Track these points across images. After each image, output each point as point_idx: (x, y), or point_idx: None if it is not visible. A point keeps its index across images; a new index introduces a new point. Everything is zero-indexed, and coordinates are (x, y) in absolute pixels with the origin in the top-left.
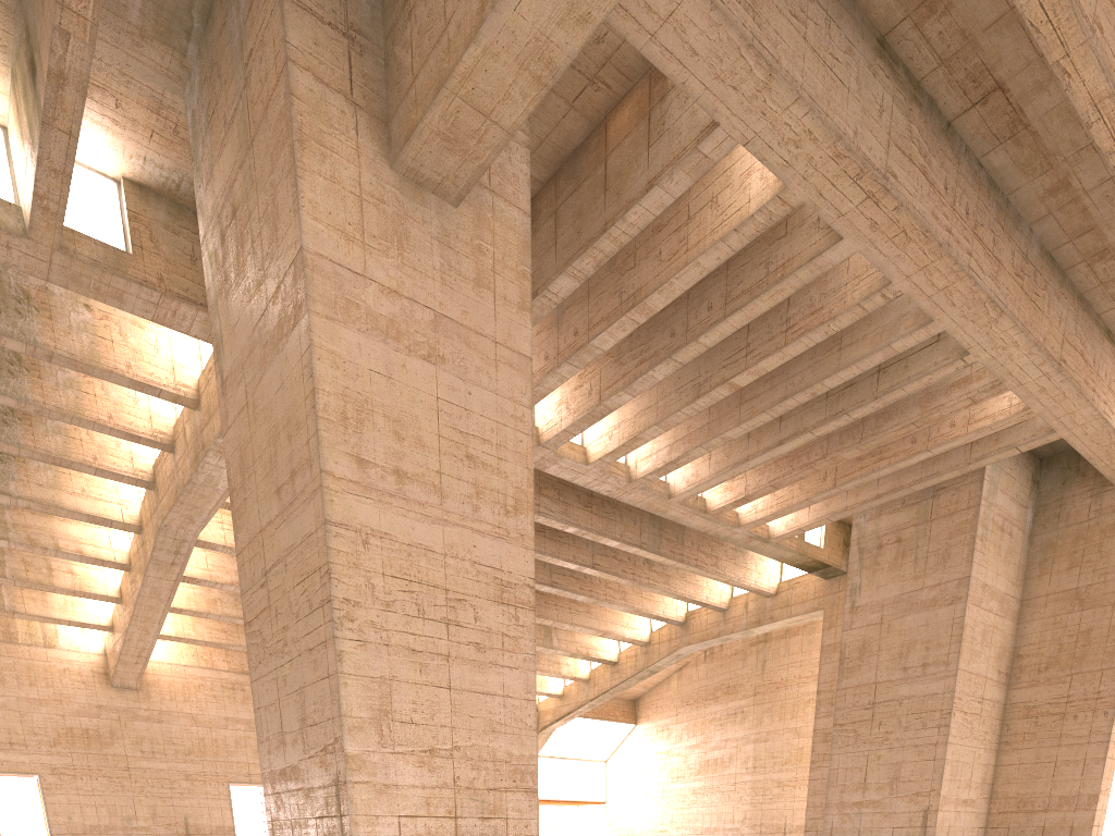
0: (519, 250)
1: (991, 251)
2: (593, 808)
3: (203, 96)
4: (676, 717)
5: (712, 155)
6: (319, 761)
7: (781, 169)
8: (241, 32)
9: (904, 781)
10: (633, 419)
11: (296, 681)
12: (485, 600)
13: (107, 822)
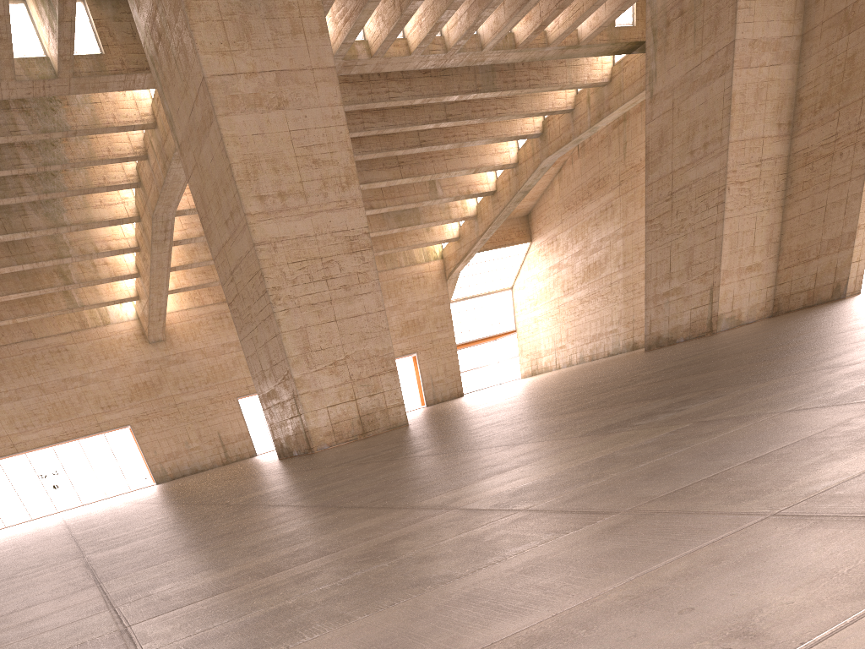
0: None
1: None
2: (508, 339)
3: None
4: (561, 226)
5: None
6: (283, 385)
7: None
8: None
9: (696, 264)
10: (432, 6)
11: (262, 339)
12: (343, 255)
13: (176, 449)
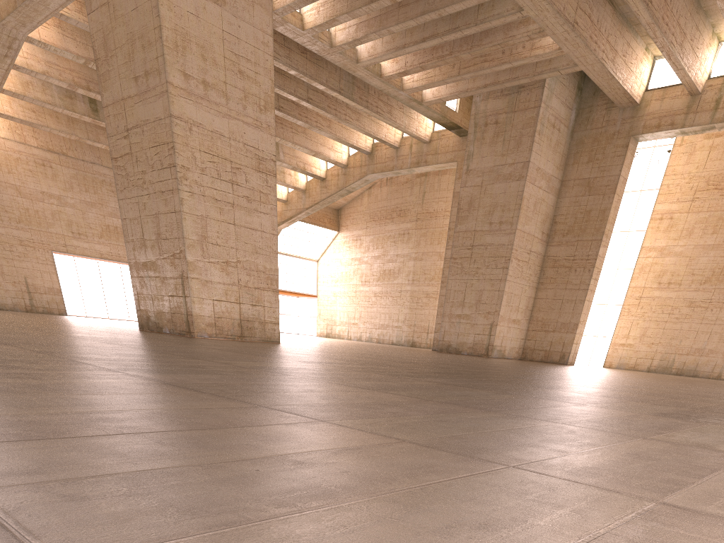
0: None
1: None
2: (309, 300)
3: None
4: (366, 231)
5: None
6: (170, 262)
7: None
8: None
9: (483, 303)
10: (332, 3)
11: (153, 209)
12: (250, 169)
13: None
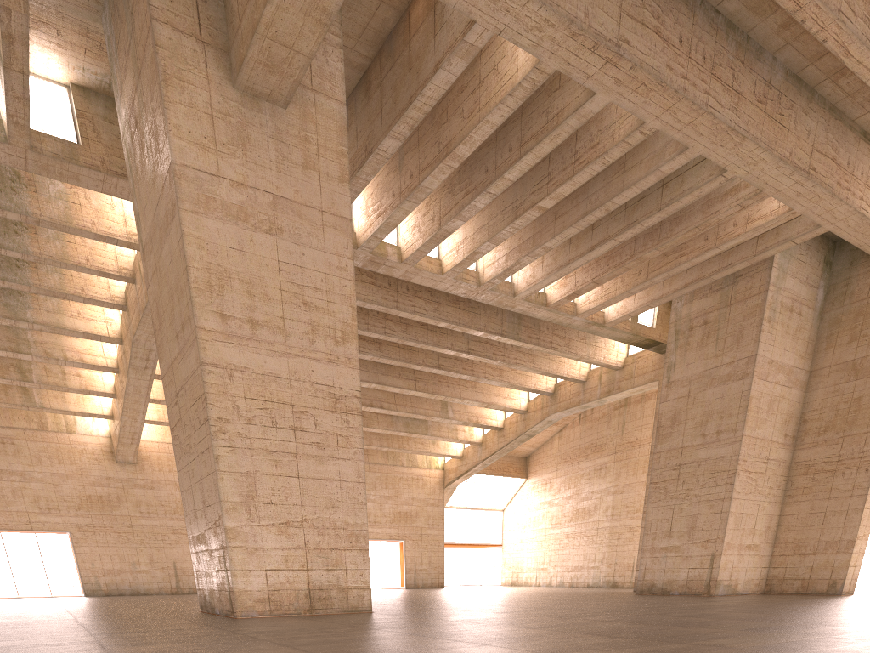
0: (338, 134)
1: (730, 86)
2: (493, 549)
3: (112, 27)
4: (556, 473)
5: (477, 43)
6: (213, 531)
7: (532, 48)
8: None
9: (698, 530)
10: (472, 236)
11: (198, 474)
12: (322, 410)
13: (119, 567)
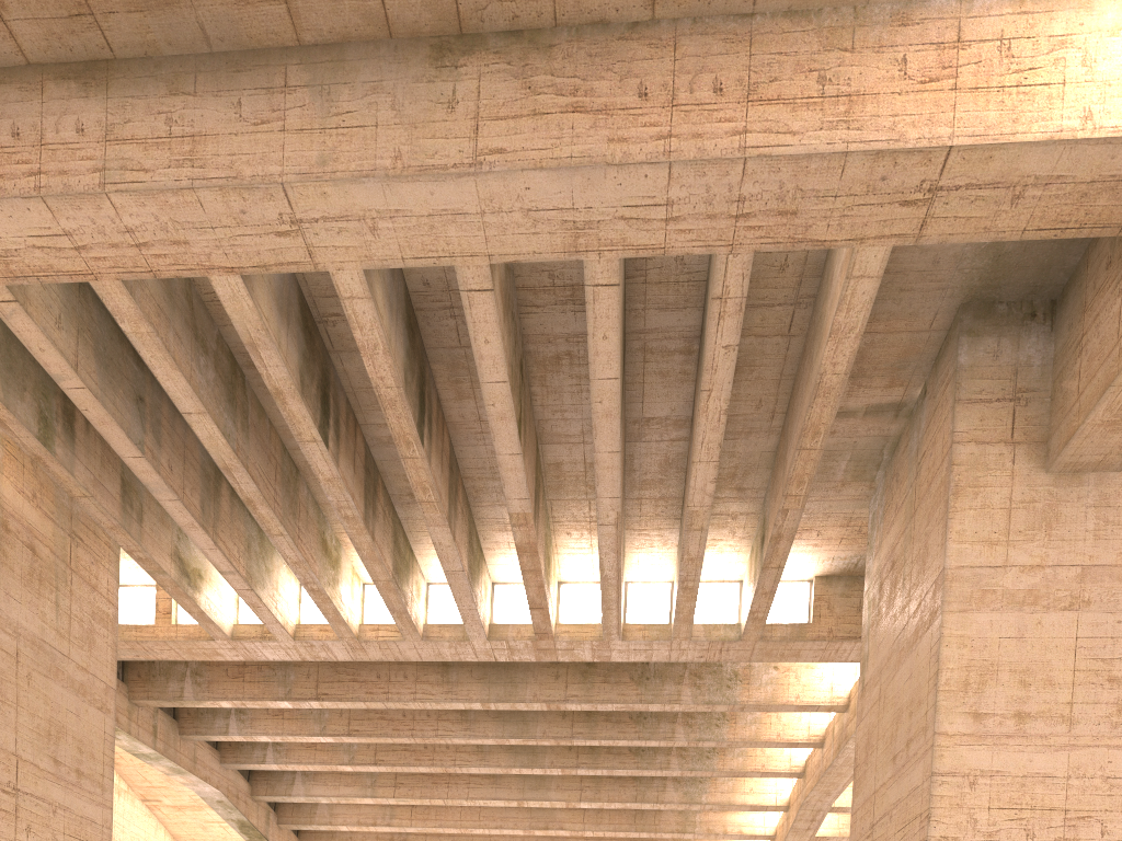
0: None
1: None
2: None
3: (882, 499)
4: None
5: None
6: None
7: None
8: (918, 444)
9: None
10: None
11: None
12: (1117, 812)
13: None
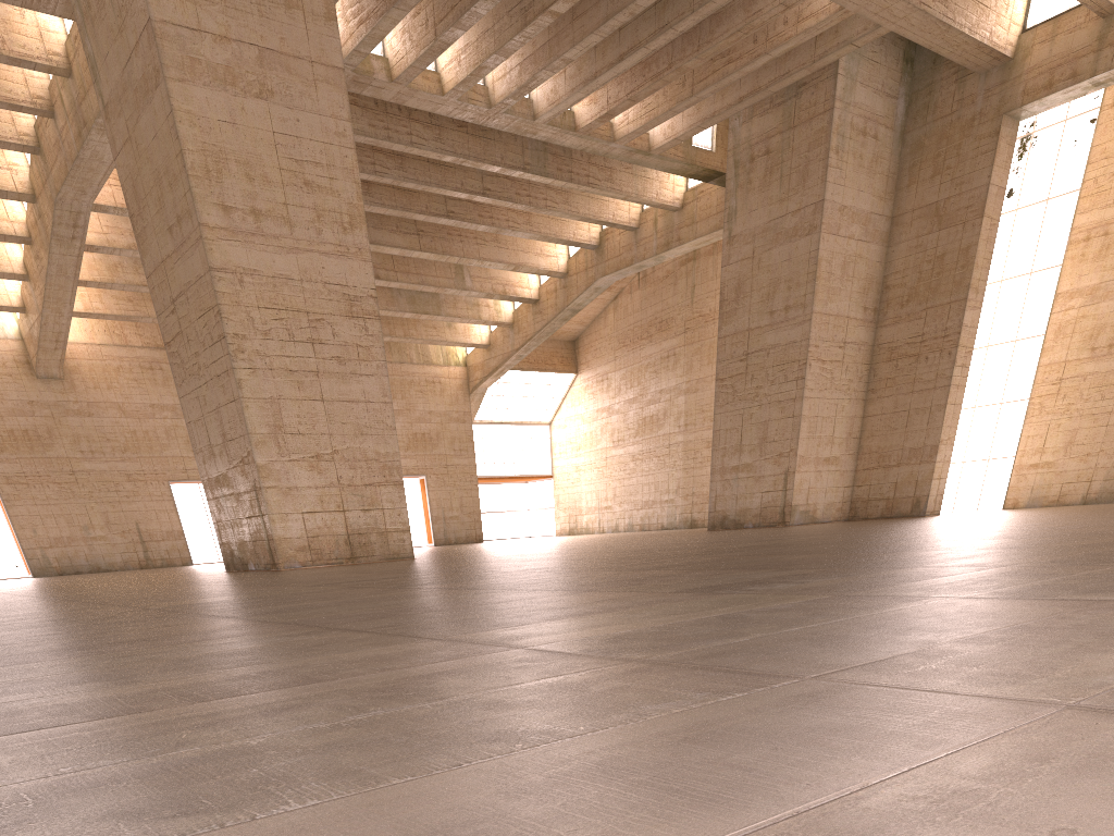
0: None
1: None
2: (542, 484)
3: None
4: (614, 364)
5: None
6: (241, 471)
7: None
8: None
9: (770, 441)
10: (476, 44)
11: (213, 402)
12: (338, 316)
13: (68, 533)
